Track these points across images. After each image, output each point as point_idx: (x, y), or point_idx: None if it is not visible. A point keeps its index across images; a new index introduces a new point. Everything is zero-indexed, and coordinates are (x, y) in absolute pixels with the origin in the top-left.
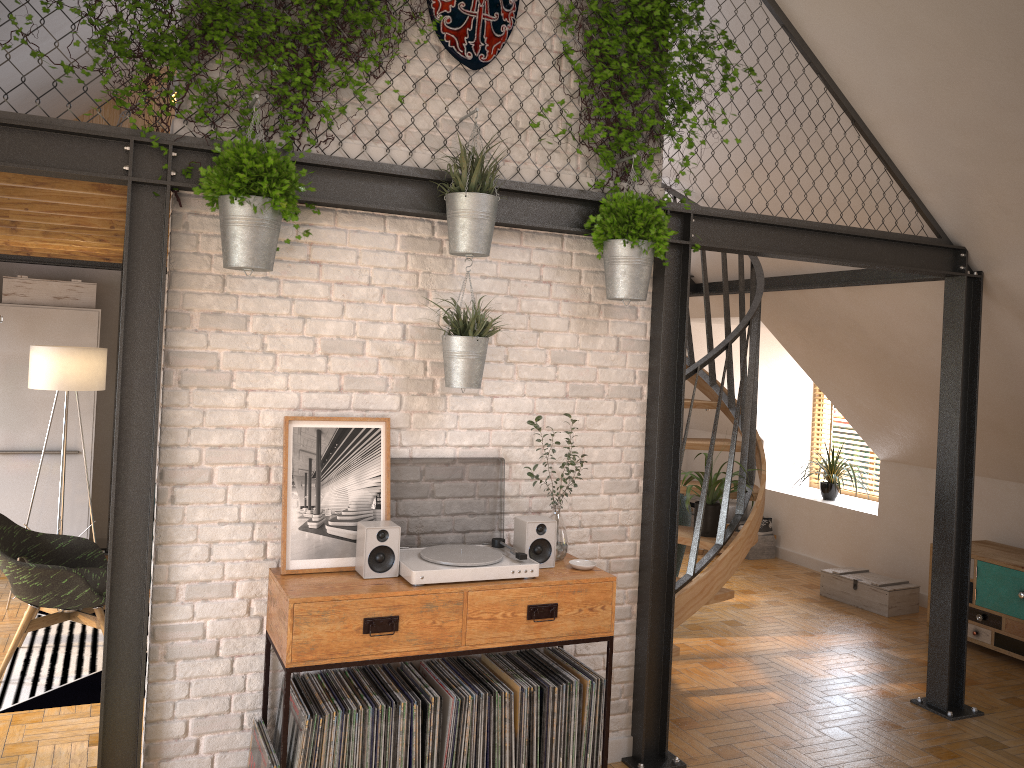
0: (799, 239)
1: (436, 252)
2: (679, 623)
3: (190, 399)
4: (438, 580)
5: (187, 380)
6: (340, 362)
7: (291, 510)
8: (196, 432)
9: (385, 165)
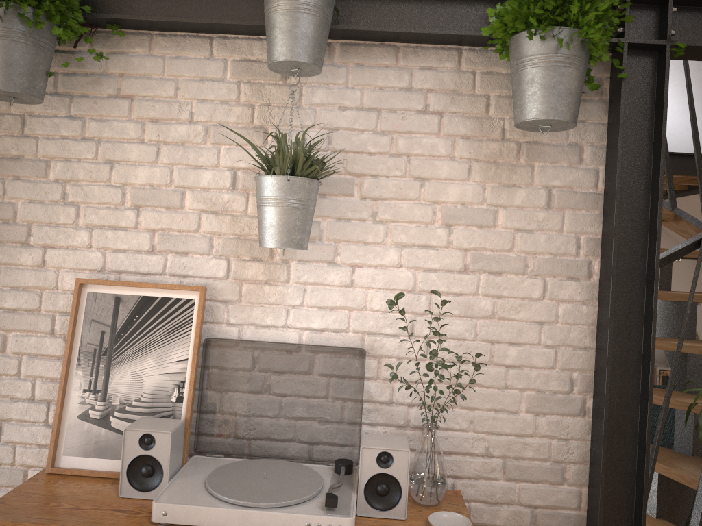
0: None
1: (278, 78)
2: None
3: None
4: (189, 521)
5: None
6: (153, 216)
7: (72, 393)
8: None
9: None
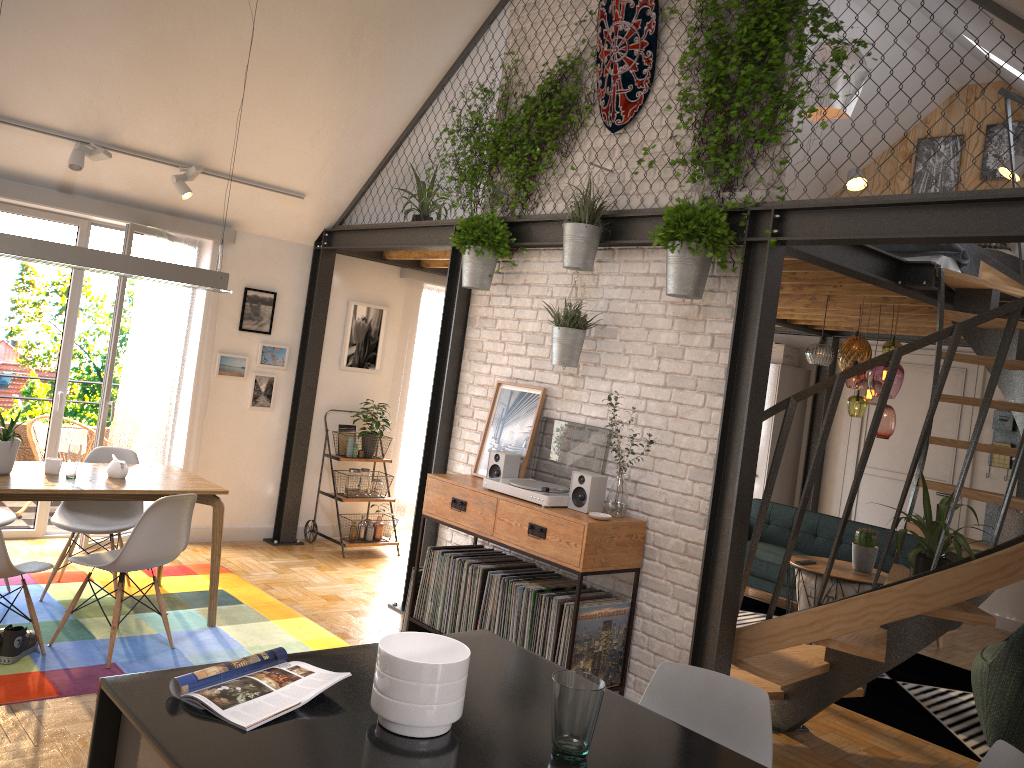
0: (929, 216)
1: (589, 271)
2: (778, 647)
3: (470, 367)
4: (493, 488)
5: (470, 356)
6: (532, 349)
7: (487, 438)
8: (470, 386)
9: (561, 214)
